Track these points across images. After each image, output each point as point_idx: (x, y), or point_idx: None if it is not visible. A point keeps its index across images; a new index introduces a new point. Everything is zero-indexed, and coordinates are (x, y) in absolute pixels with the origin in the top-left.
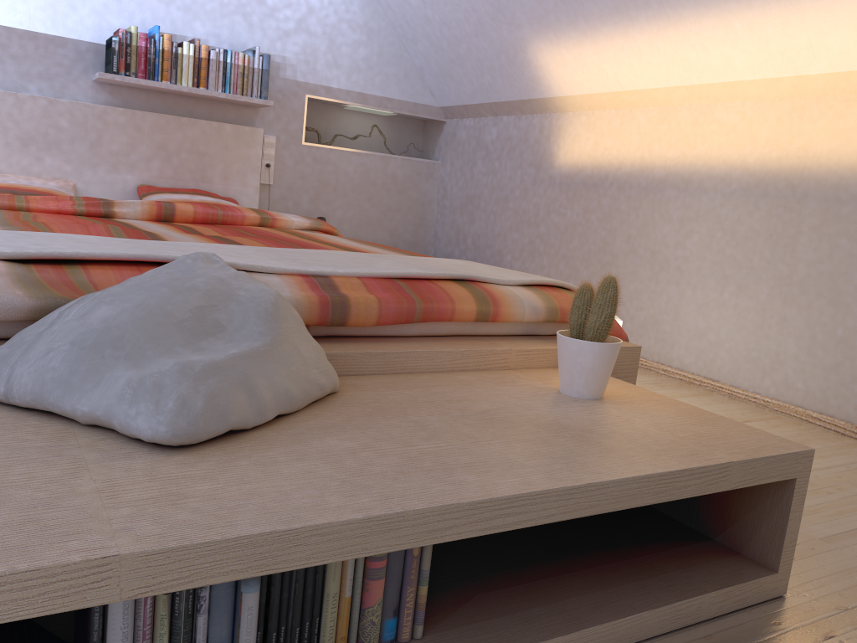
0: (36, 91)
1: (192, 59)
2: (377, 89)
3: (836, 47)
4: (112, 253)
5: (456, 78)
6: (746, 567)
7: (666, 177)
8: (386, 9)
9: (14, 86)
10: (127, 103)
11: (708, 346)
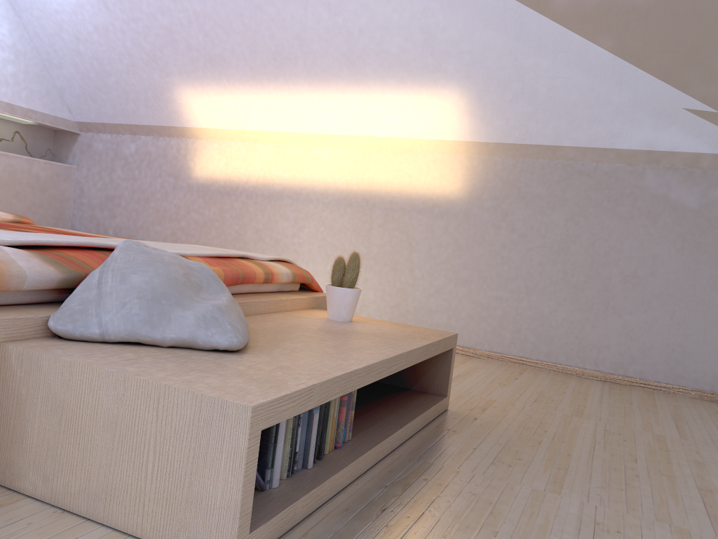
0: None
1: None
2: (24, 101)
3: (390, 123)
4: (68, 240)
5: (99, 101)
6: (434, 396)
7: (283, 190)
8: (32, 36)
9: None
10: None
11: None
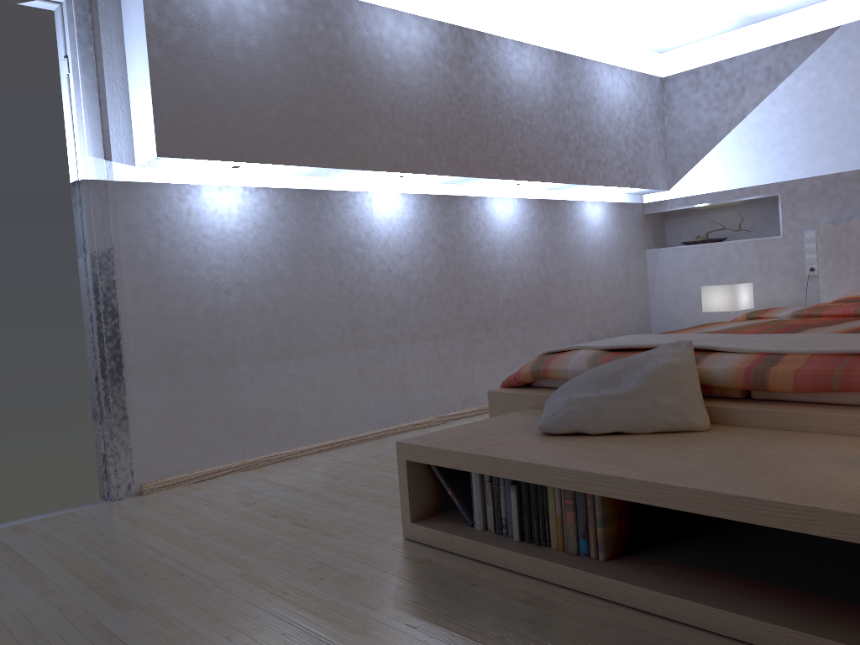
0: None
1: None
2: None
3: None
4: (650, 343)
5: None
6: None
7: None
8: None
9: None
10: None
11: None
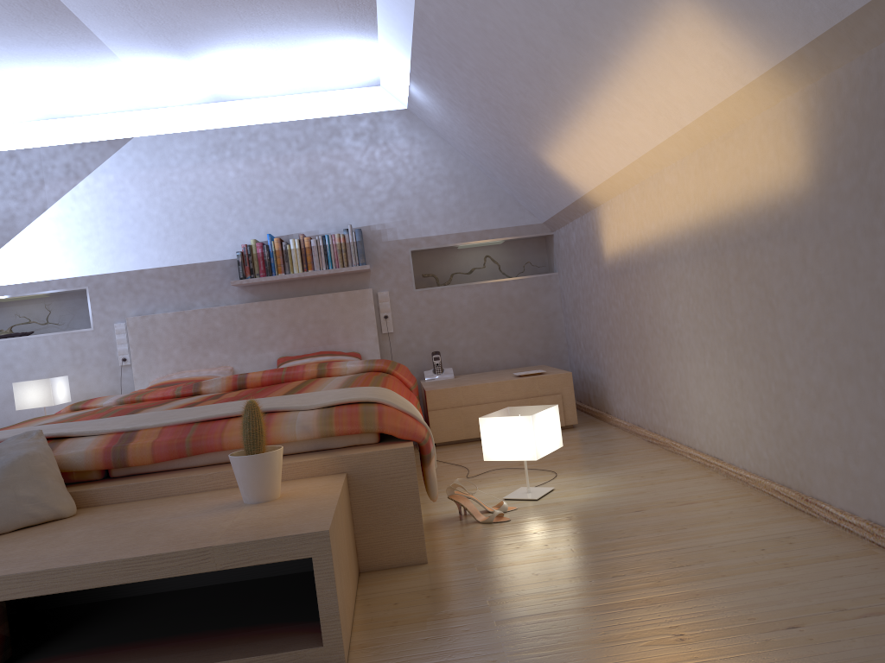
0: (201, 305)
1: (298, 251)
2: (475, 225)
3: (680, 95)
4: None
5: (531, 196)
6: (305, 641)
7: (655, 250)
8: (465, 156)
9: (186, 305)
10: (265, 296)
11: (709, 422)
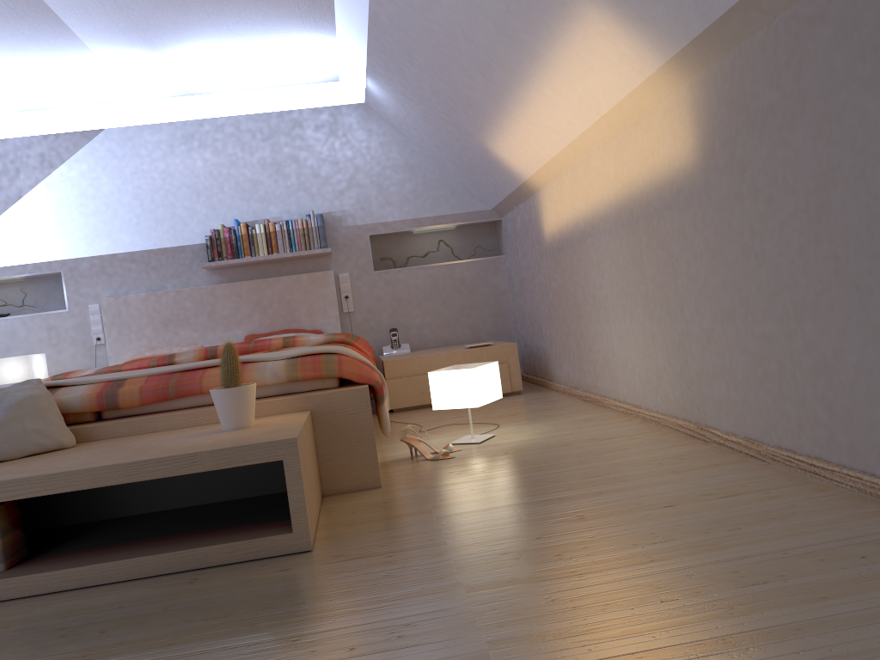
0: (171, 287)
1: (264, 235)
2: (429, 211)
3: (597, 87)
4: None
5: (480, 184)
6: (278, 531)
7: (585, 227)
8: (419, 147)
9: (157, 287)
10: (232, 278)
11: (630, 374)
